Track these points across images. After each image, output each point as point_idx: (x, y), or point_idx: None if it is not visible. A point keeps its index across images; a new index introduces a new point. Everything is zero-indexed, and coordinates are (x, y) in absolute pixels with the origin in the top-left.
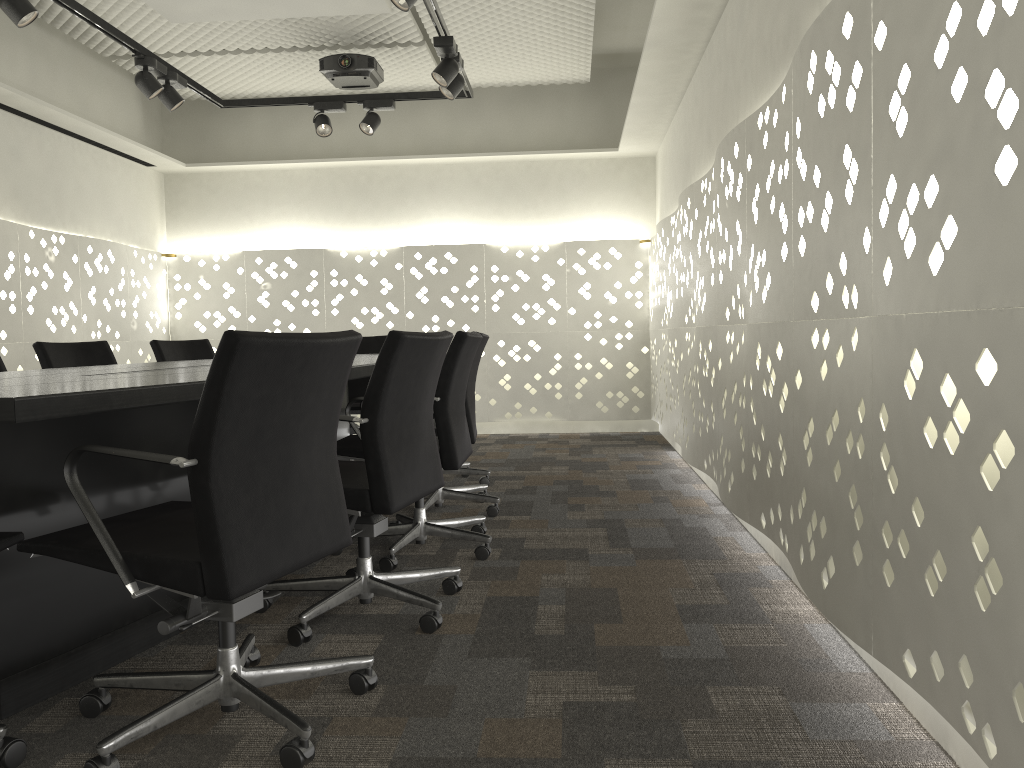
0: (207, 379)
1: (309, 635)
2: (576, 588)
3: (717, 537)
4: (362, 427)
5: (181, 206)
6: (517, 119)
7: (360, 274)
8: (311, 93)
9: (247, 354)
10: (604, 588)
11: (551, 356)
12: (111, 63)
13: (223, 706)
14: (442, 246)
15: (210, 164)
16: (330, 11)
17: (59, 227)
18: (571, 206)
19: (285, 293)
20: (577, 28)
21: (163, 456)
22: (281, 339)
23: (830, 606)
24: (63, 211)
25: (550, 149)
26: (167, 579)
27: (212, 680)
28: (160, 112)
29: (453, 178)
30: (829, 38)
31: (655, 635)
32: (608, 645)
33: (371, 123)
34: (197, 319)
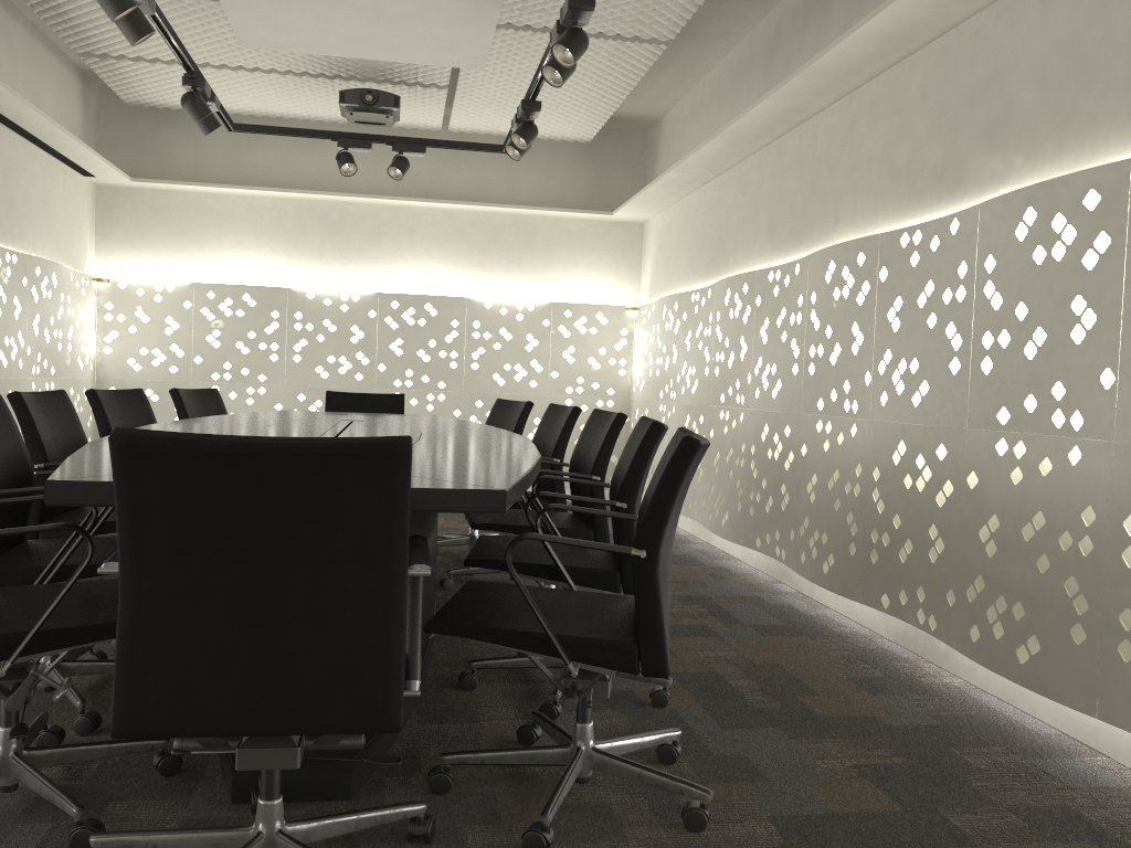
0: (662, 478)
1: (561, 711)
2: (742, 664)
3: (811, 614)
4: (618, 511)
5: (115, 224)
6: (506, 169)
7: (328, 319)
8: (289, 116)
9: (696, 457)
10: (767, 663)
11: (530, 420)
12: (60, 55)
13: (579, 778)
14: (422, 296)
15: (161, 181)
16: (423, 60)
17: (9, 243)
18: (557, 265)
19: (240, 333)
20: (610, 94)
21: (619, 546)
22: (706, 443)
23: (1033, 678)
24: (13, 225)
25: (539, 204)
26: (601, 659)
27: (579, 753)
28: (96, 114)
29: (435, 224)
30: (1061, 203)
31: (860, 706)
32: (831, 715)
33: (402, 168)
34: (131, 356)
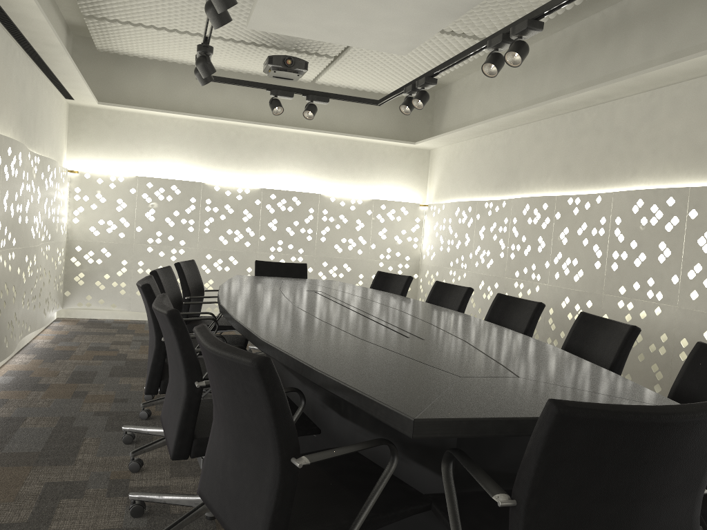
0: None
1: None
2: None
3: None
4: None
5: (82, 132)
6: (346, 110)
7: (228, 204)
8: None
9: None
10: None
11: (357, 275)
12: (59, 14)
13: None
14: (291, 192)
15: (119, 105)
16: (368, 46)
17: (33, 148)
18: (375, 175)
19: (168, 212)
20: None
21: None
22: None
23: None
24: (35, 135)
25: (366, 134)
26: None
27: None
28: (71, 55)
29: (299, 144)
30: None
31: None
32: None
33: (313, 112)
34: (92, 225)
